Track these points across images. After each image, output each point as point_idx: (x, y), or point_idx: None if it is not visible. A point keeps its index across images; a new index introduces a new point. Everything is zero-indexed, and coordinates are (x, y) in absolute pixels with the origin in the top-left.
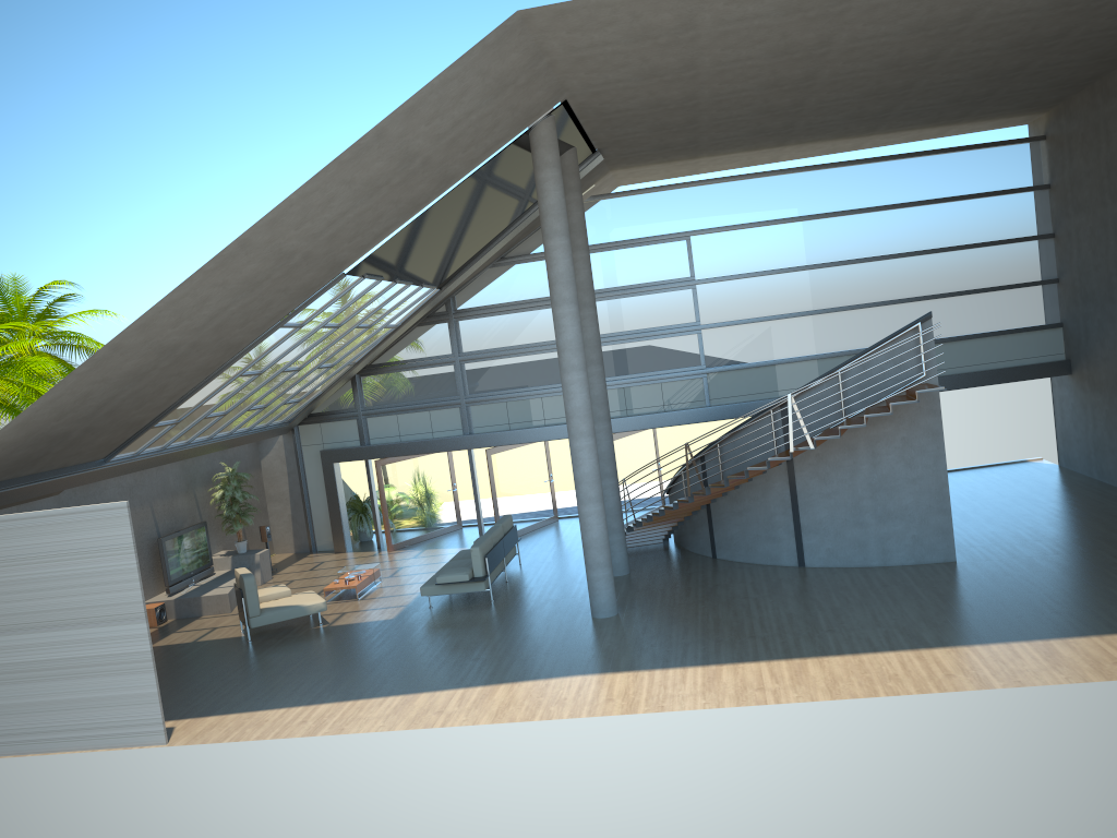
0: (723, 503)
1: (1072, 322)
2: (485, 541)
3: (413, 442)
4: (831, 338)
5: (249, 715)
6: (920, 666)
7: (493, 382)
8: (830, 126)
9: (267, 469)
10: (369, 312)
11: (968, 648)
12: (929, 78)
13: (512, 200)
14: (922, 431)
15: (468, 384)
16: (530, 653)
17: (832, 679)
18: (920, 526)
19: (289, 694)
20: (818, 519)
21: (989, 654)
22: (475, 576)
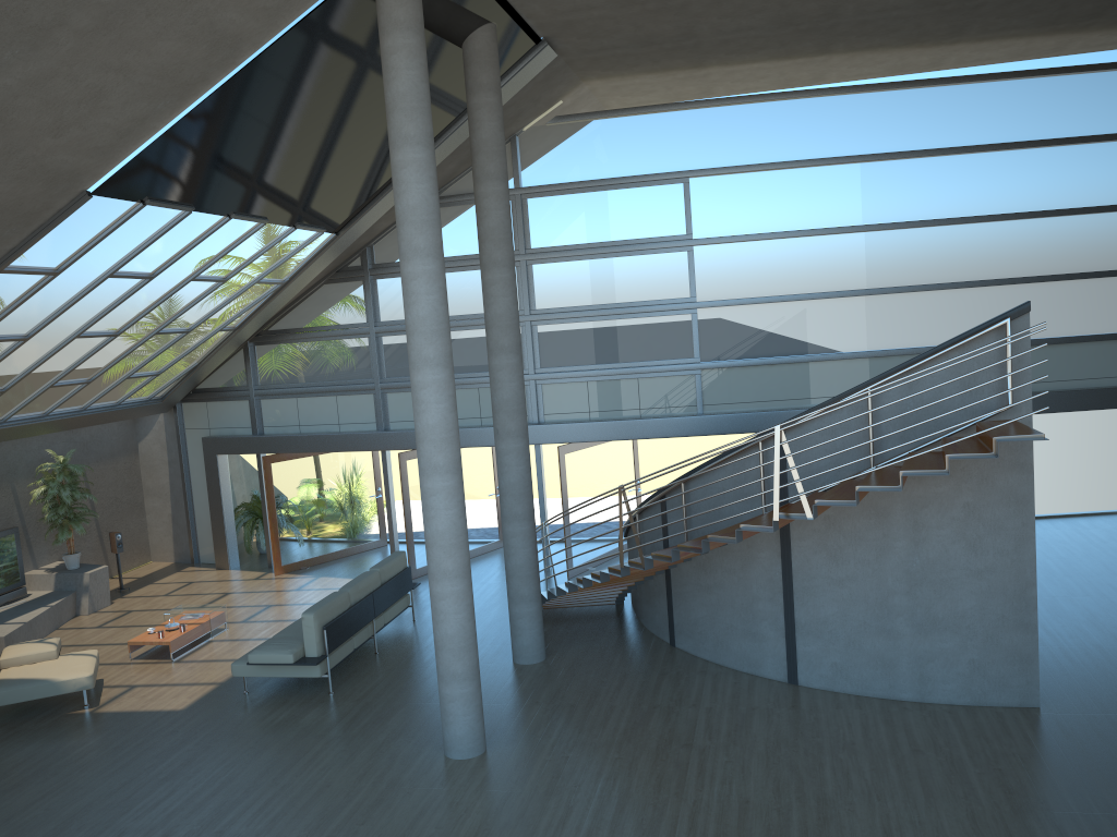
0: (687, 570)
1: None
2: (332, 602)
3: (312, 436)
4: (879, 331)
5: None
6: None
7: None
8: (895, 19)
9: (145, 455)
10: (206, 259)
11: None
12: None
13: None
14: (999, 496)
15: (386, 364)
16: (305, 832)
17: None
18: (984, 646)
19: None
20: (822, 617)
21: None
22: (306, 656)
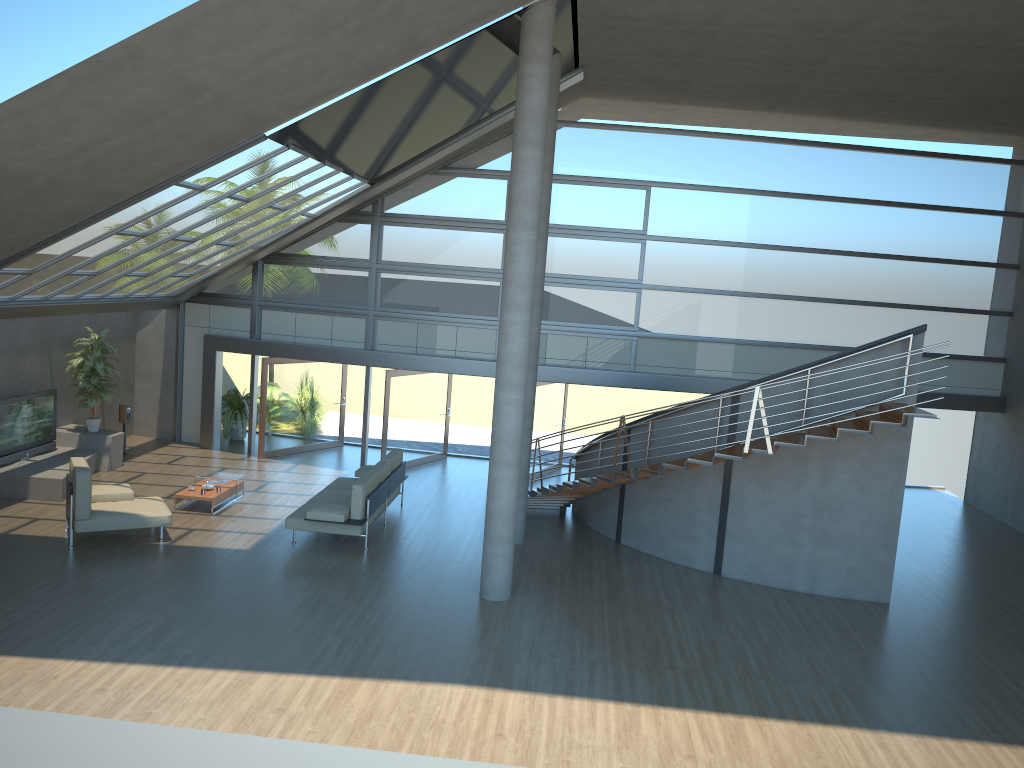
0: (642, 486)
1: (1019, 360)
2: (371, 480)
3: (309, 346)
4: (774, 326)
5: (35, 663)
6: (885, 759)
7: (408, 299)
8: (831, 98)
9: (142, 343)
10: (286, 192)
11: (938, 742)
12: (971, 63)
13: (476, 99)
14: (885, 455)
15: (380, 296)
16: (404, 636)
17: (780, 759)
18: (859, 558)
19: (96, 639)
20: (747, 528)
21: (967, 757)
22: (351, 518)
